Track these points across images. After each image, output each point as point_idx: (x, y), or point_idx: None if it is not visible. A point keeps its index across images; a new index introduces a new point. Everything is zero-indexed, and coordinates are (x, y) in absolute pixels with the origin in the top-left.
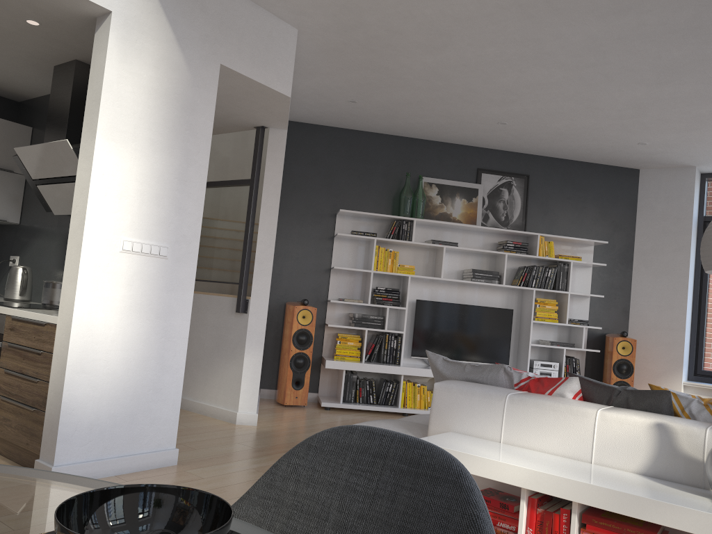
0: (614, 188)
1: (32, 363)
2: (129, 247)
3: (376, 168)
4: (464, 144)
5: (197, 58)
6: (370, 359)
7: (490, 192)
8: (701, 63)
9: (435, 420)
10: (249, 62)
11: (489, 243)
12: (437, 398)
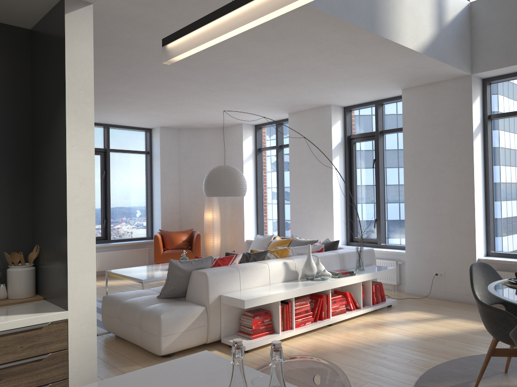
0: None
1: (25, 375)
2: None
3: None
4: None
5: None
6: None
7: None
8: (170, 88)
9: (212, 292)
10: None
11: None
12: (210, 281)
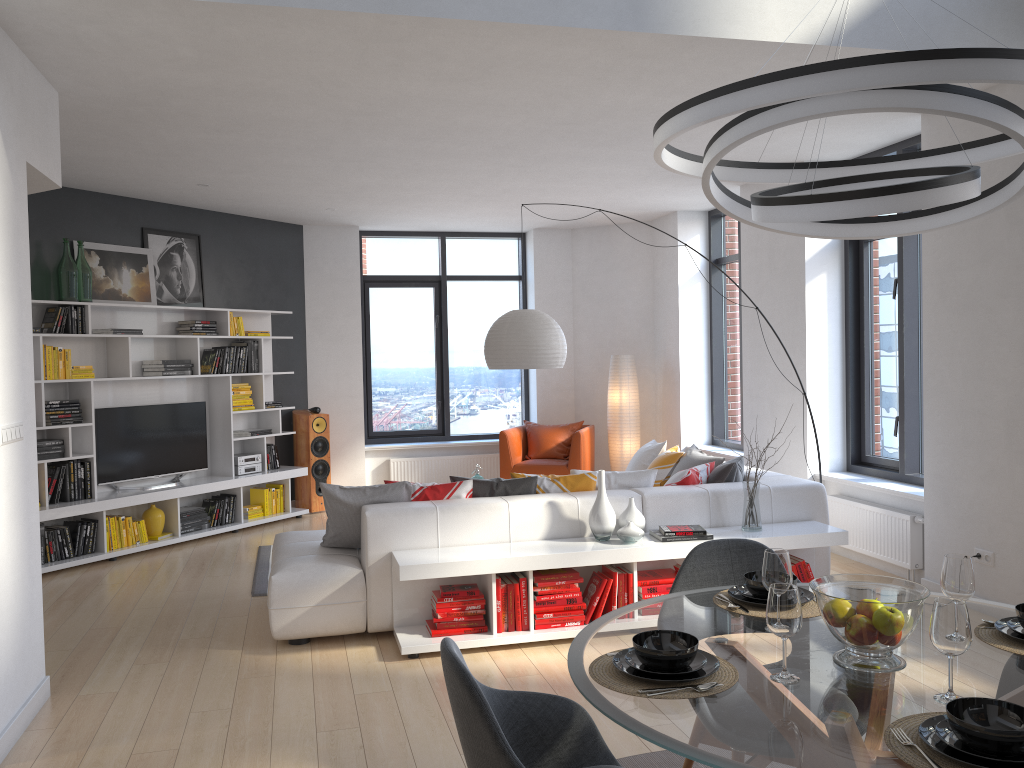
0: (283, 248)
1: None
2: (6, 436)
3: None
4: (124, 195)
5: (15, 160)
6: (53, 500)
7: (161, 259)
8: (444, 171)
9: (374, 545)
10: (39, 151)
11: (167, 324)
12: (372, 526)
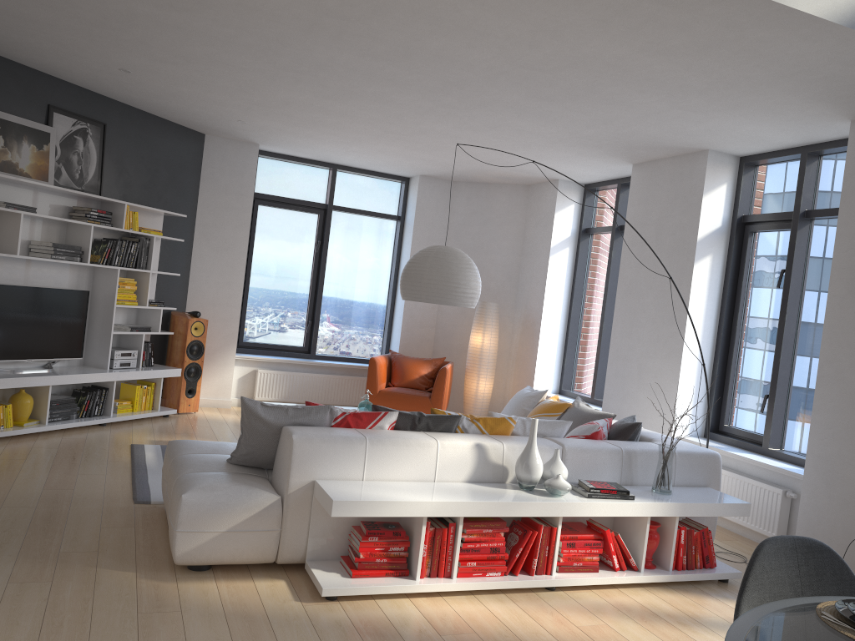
0: (184, 152)
1: None
2: None
3: None
4: (35, 68)
5: None
6: None
7: (64, 140)
8: (377, 99)
9: (297, 471)
10: None
11: (60, 207)
12: (297, 450)
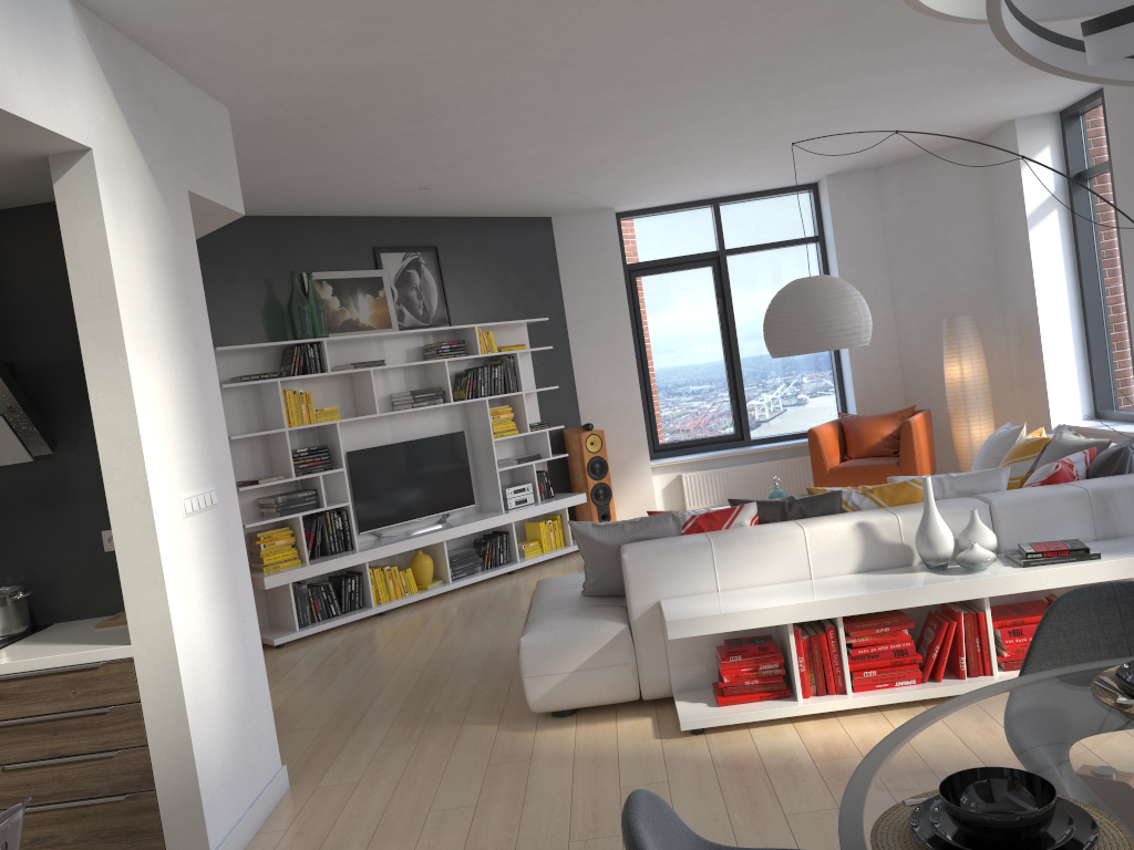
0: (531, 246)
1: (85, 732)
2: (190, 506)
3: (238, 271)
4: (350, 215)
5: (170, 190)
6: (313, 555)
7: (397, 279)
8: (692, 120)
9: (637, 594)
10: (207, 177)
11: (412, 350)
12: (632, 570)
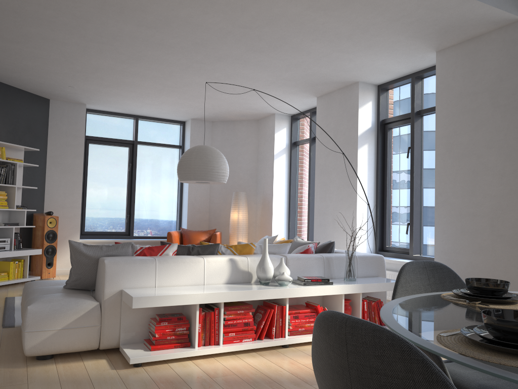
0: (35, 110)
1: None
2: None
3: None
4: None
5: None
6: None
7: None
8: (155, 61)
9: (109, 284)
10: None
11: None
12: (109, 270)
